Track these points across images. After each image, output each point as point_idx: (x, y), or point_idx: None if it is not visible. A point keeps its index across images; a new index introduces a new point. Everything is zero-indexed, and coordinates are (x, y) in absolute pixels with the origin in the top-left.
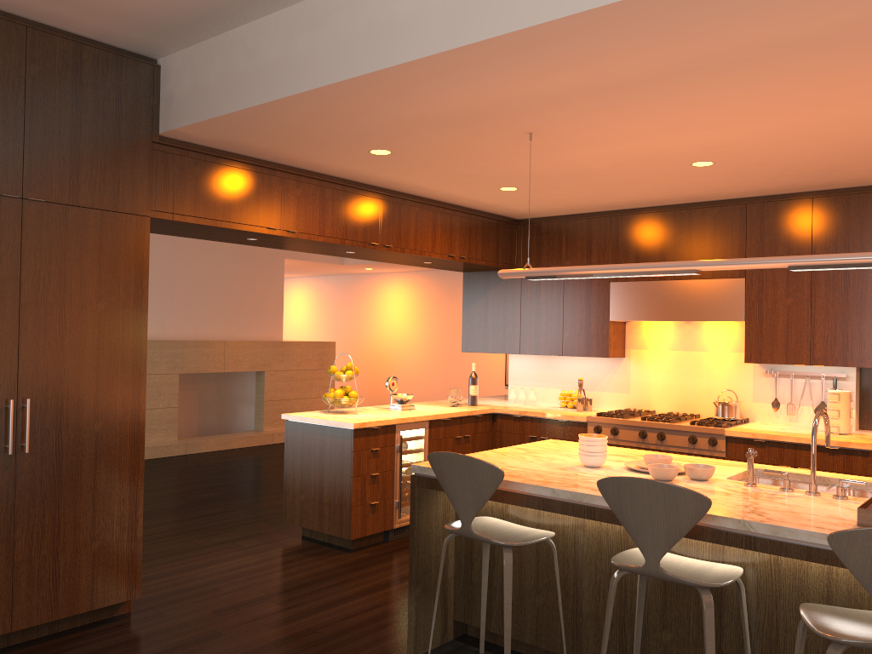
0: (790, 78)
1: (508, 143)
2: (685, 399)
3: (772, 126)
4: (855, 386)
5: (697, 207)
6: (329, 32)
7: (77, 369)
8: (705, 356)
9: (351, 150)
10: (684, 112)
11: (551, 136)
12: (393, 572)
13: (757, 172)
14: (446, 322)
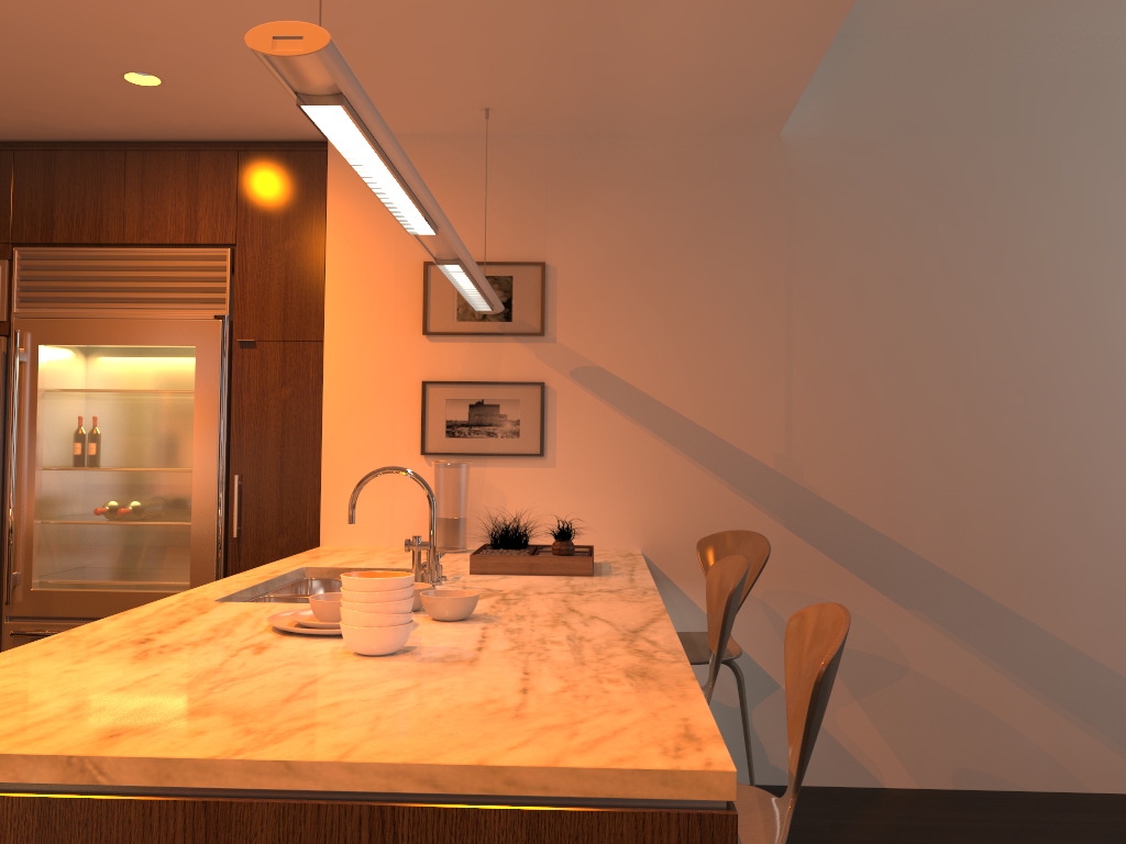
0: (483, 1)
1: None
2: None
3: None
4: None
5: None
6: None
7: None
8: None
9: None
10: None
11: None
12: None
13: None
14: None
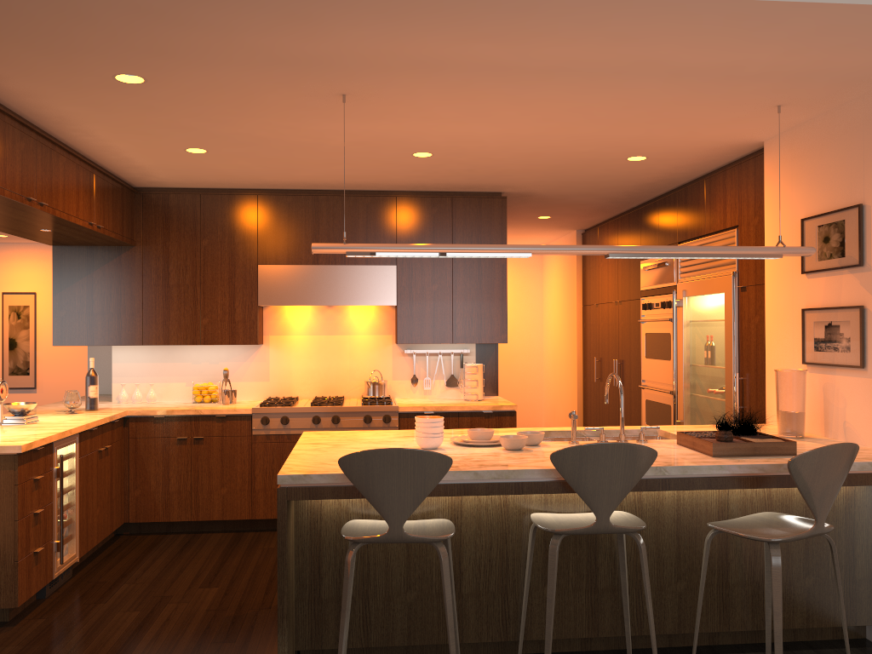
0: (614, 95)
1: (301, 101)
2: (328, 383)
3: (531, 131)
4: (475, 359)
5: (350, 195)
6: None
7: None
8: (347, 339)
9: (94, 67)
10: (500, 105)
11: (355, 103)
12: (112, 630)
13: (446, 169)
14: None
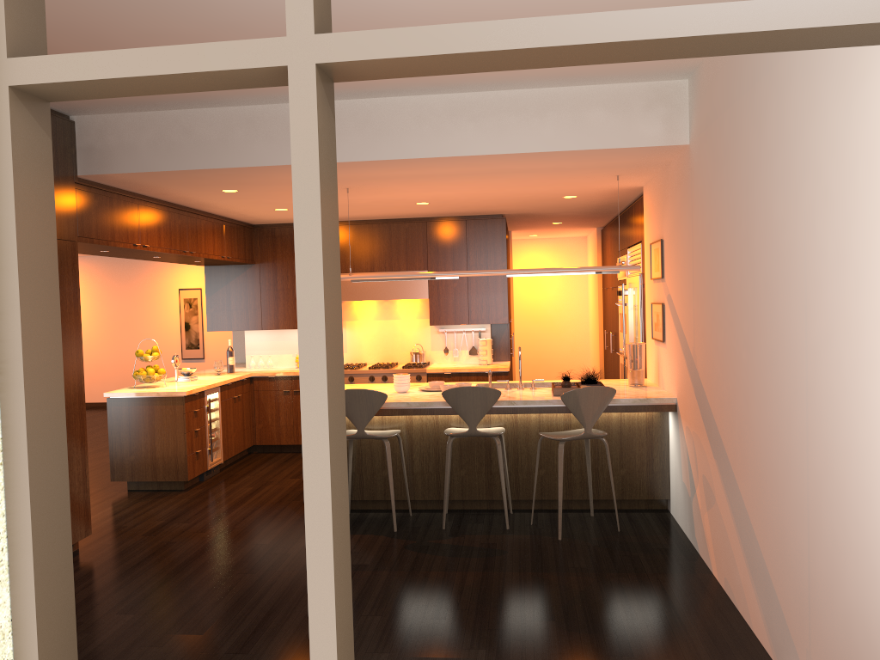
0: (505, 179)
1: None
2: (387, 353)
3: (478, 192)
4: (490, 335)
5: (394, 222)
6: (265, 132)
7: None
8: (399, 322)
9: (210, 189)
10: (443, 185)
11: (357, 190)
12: (236, 494)
13: (447, 207)
14: (114, 305)
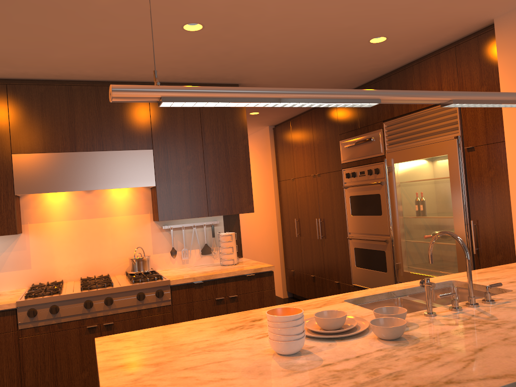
0: None
1: None
2: (92, 263)
3: None
4: (224, 229)
5: (103, 85)
6: None
7: None
8: (108, 221)
9: None
10: None
11: None
12: None
13: (206, 51)
14: None
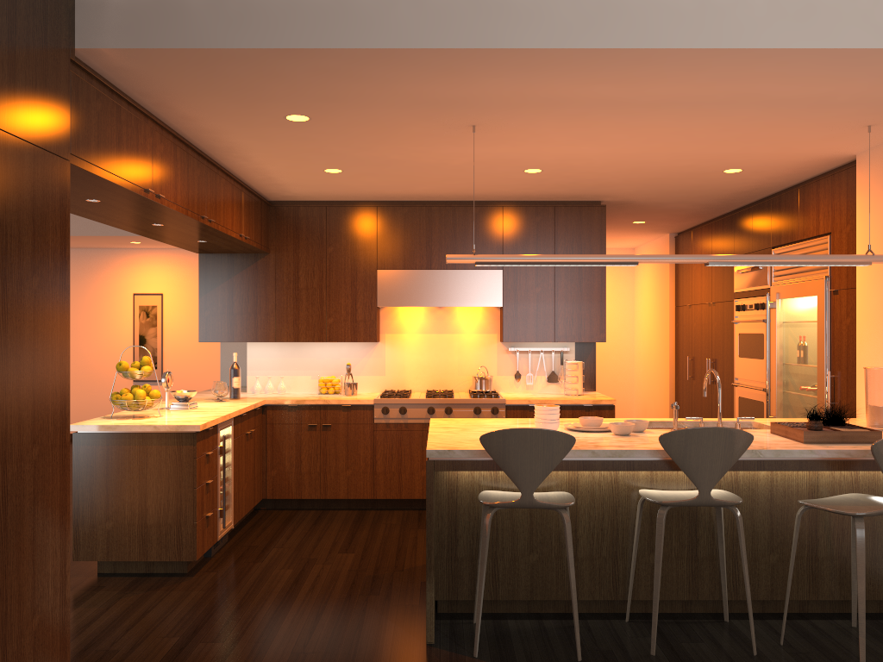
0: (714, 121)
1: (435, 131)
2: (438, 377)
3: (635, 150)
4: (574, 357)
5: (460, 205)
6: None
7: (18, 372)
8: (456, 338)
9: (271, 111)
10: (610, 131)
11: (481, 131)
12: (273, 582)
13: (552, 182)
14: None
